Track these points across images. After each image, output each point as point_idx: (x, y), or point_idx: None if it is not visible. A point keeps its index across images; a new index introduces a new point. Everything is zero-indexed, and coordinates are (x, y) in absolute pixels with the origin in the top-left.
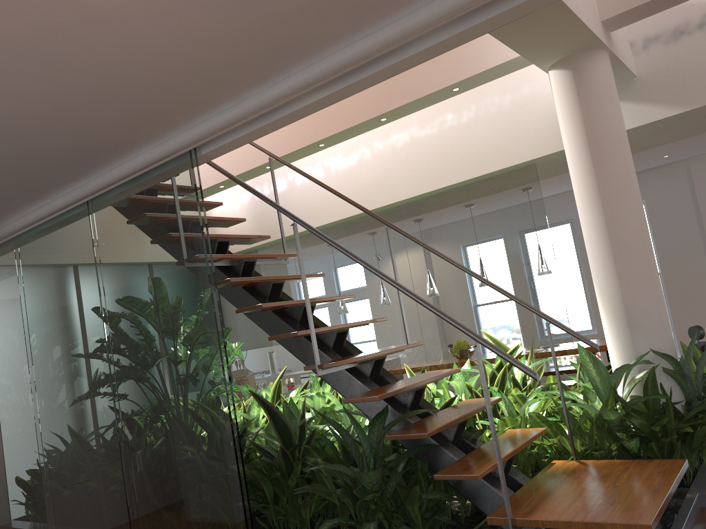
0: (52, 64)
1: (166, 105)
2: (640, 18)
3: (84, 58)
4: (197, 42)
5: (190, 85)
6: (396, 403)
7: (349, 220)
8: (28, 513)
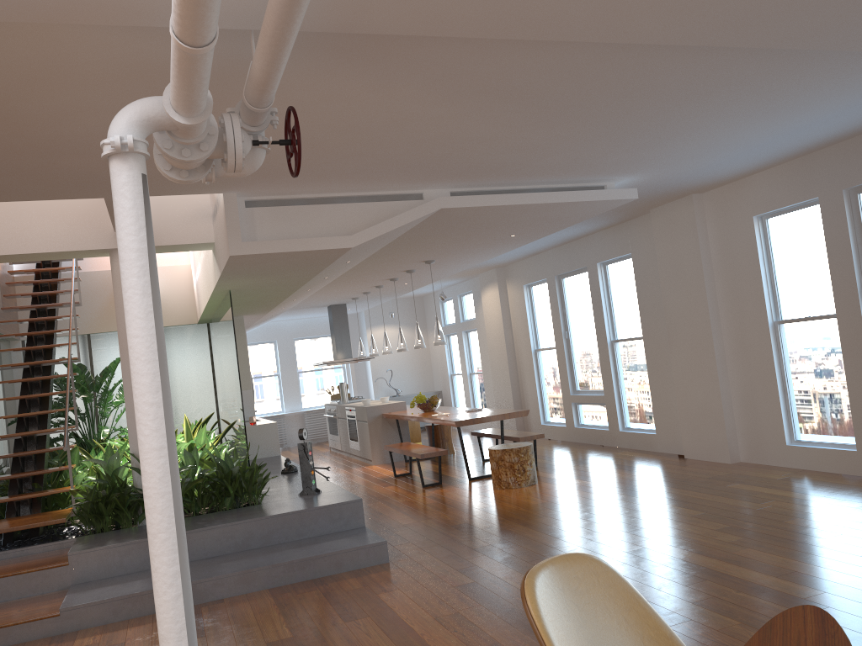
0: None
1: None
2: None
3: None
4: None
5: None
6: (18, 462)
7: (217, 309)
8: None
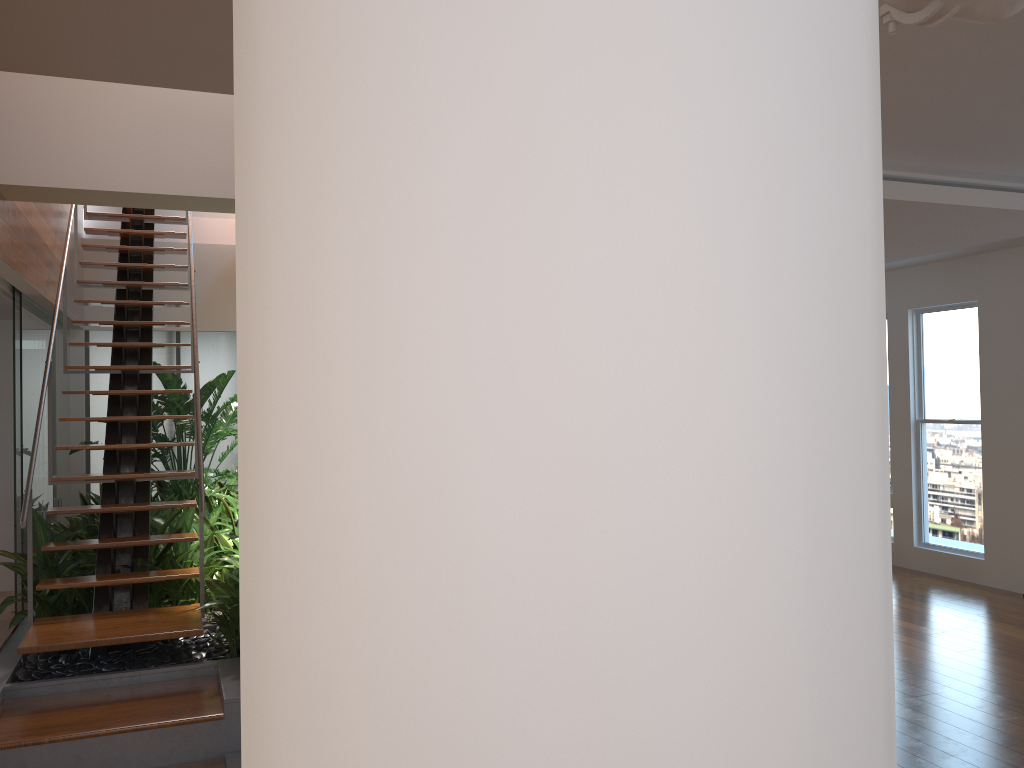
0: None
1: None
2: None
3: None
4: None
5: None
6: (108, 520)
7: None
8: None
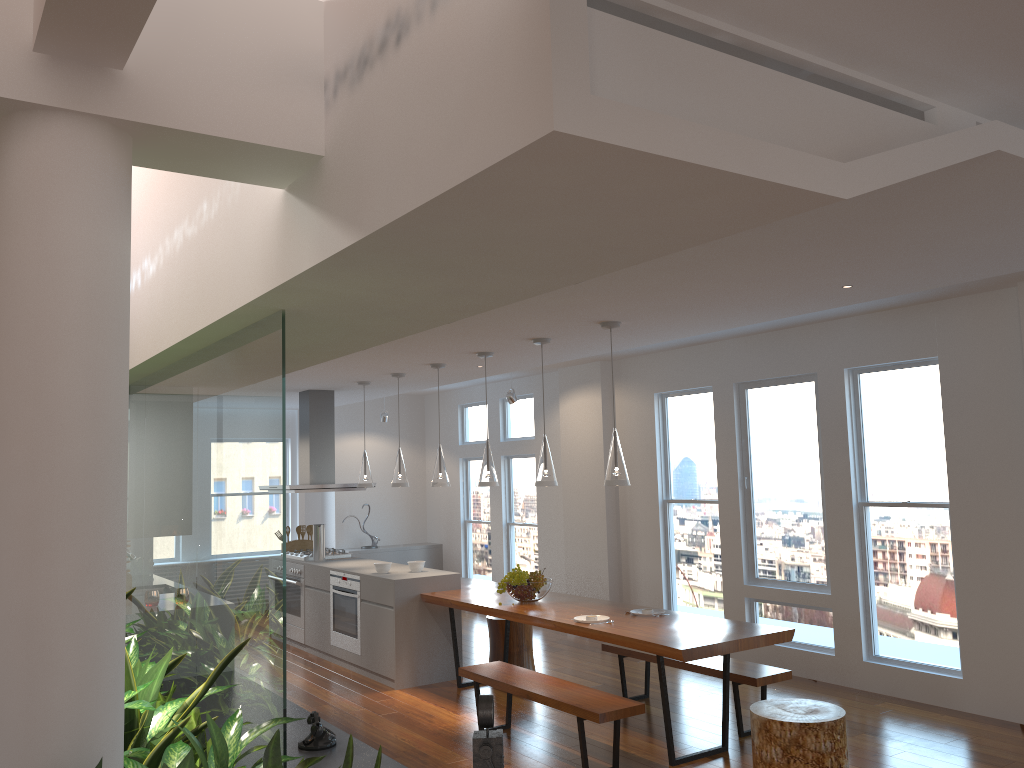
0: None
1: None
2: (127, 42)
3: None
4: None
5: None
6: None
7: (172, 363)
8: None
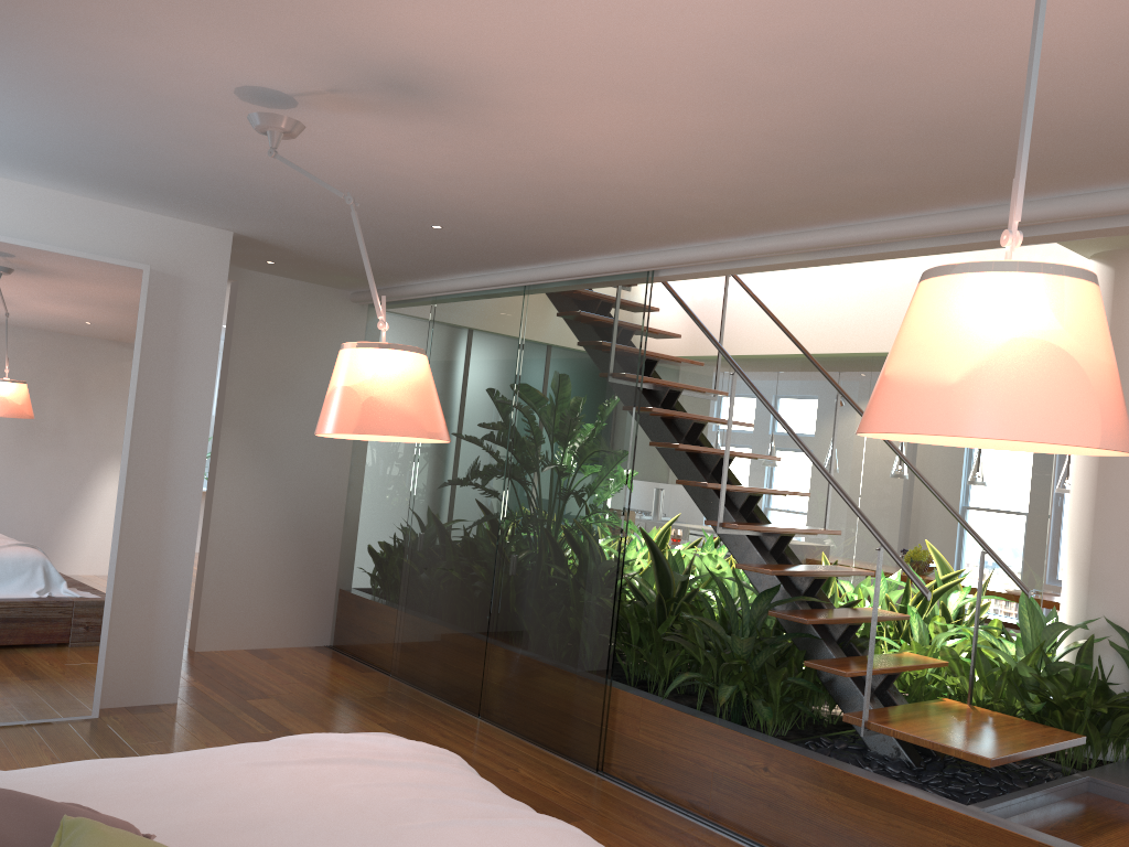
0: (561, 199)
1: (641, 234)
2: None
3: (589, 200)
4: (690, 206)
5: (671, 226)
6: (789, 585)
7: (805, 357)
8: (378, 585)
